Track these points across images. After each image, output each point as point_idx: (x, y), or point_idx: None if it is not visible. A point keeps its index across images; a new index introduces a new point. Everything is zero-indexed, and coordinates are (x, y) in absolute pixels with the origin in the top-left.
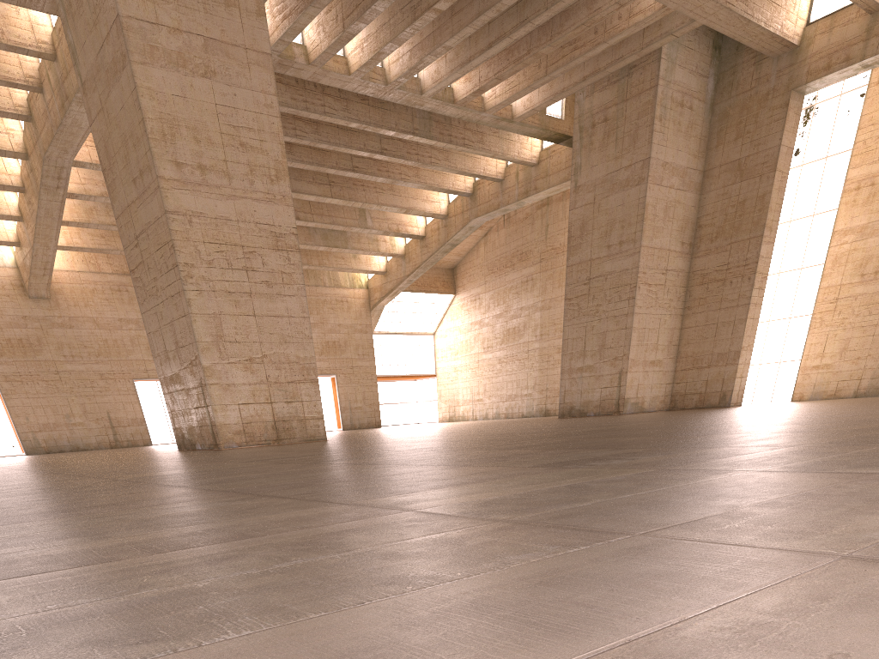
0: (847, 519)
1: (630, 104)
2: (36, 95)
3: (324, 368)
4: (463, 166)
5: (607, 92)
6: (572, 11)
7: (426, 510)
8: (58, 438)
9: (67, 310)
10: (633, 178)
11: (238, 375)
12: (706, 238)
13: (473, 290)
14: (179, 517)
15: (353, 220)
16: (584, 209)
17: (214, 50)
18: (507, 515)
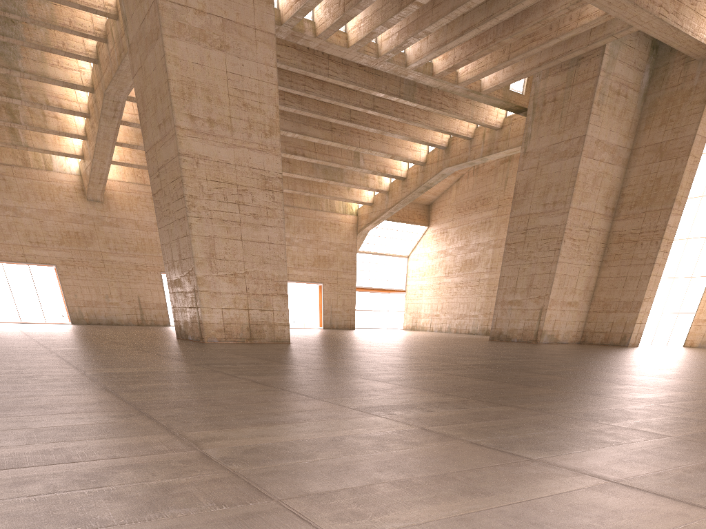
0: (410, 507)
1: (575, 89)
2: (102, 44)
3: (313, 277)
4: (439, 125)
5: (558, 77)
6: (531, 11)
7: (206, 451)
8: (98, 313)
9: (115, 212)
10: (570, 151)
11: (223, 285)
12: (626, 205)
13: (443, 224)
14: (60, 431)
15: (348, 160)
16: (529, 172)
17: (229, 29)
18: (242, 465)
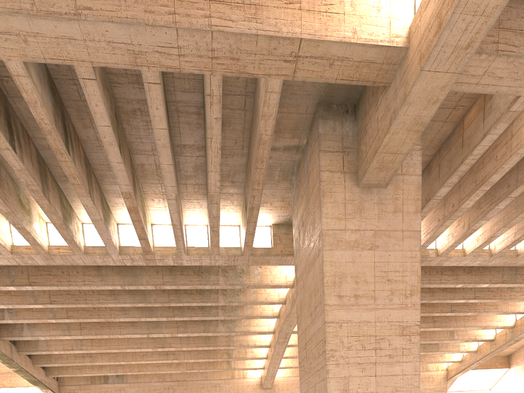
0: None
1: None
2: (283, 306)
3: None
4: None
5: None
6: None
7: None
8: None
9: (277, 392)
10: None
11: None
12: None
13: None
14: None
15: (445, 337)
16: None
17: (379, 235)
18: None
